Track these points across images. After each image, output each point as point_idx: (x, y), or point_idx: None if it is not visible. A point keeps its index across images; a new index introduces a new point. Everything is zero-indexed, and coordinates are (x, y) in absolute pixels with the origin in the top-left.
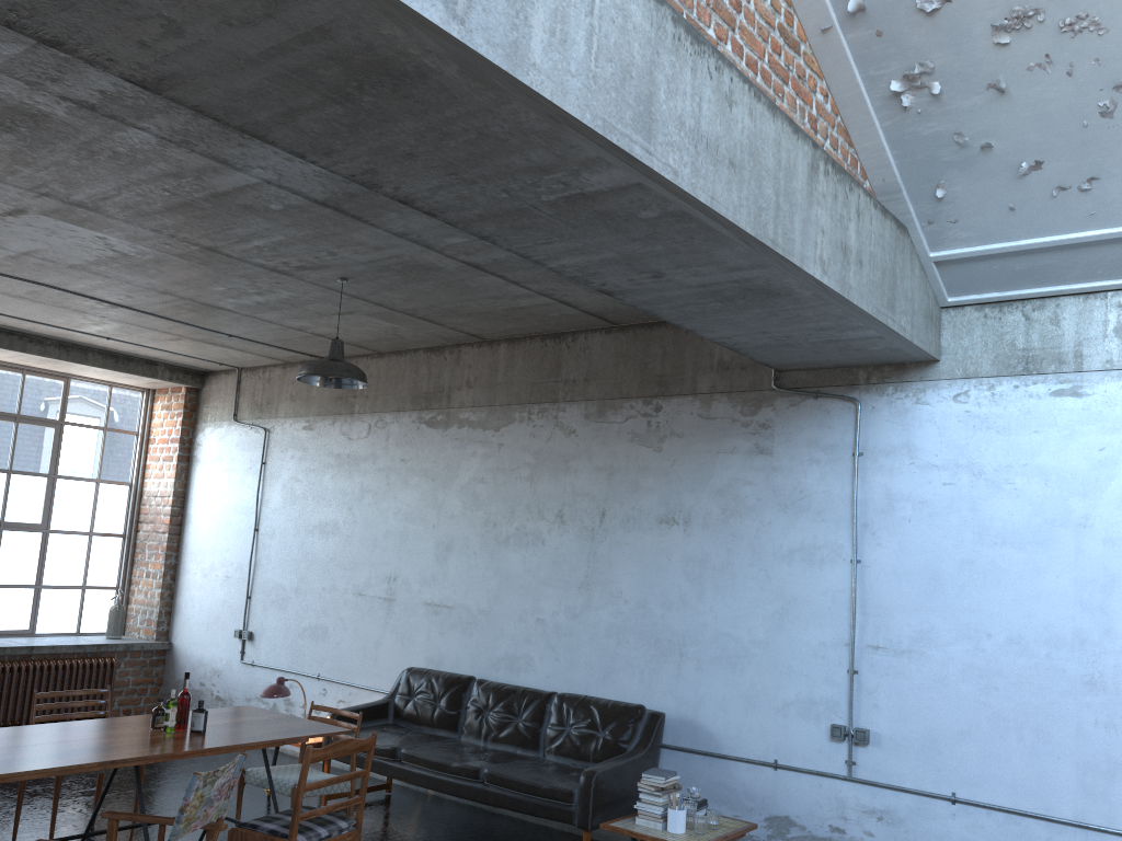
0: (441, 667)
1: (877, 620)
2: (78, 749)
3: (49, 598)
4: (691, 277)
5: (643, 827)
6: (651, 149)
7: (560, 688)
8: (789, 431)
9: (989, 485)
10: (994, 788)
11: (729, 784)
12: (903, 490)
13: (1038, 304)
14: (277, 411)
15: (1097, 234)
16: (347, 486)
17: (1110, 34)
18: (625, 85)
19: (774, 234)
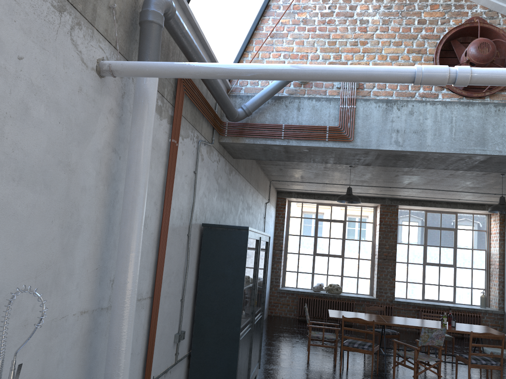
0: None
1: None
2: (413, 323)
3: (459, 291)
4: None
5: None
6: (485, 149)
7: None
8: None
9: None
10: None
11: None
12: None
13: None
14: None
15: None
16: None
17: None
18: (469, 135)
19: None
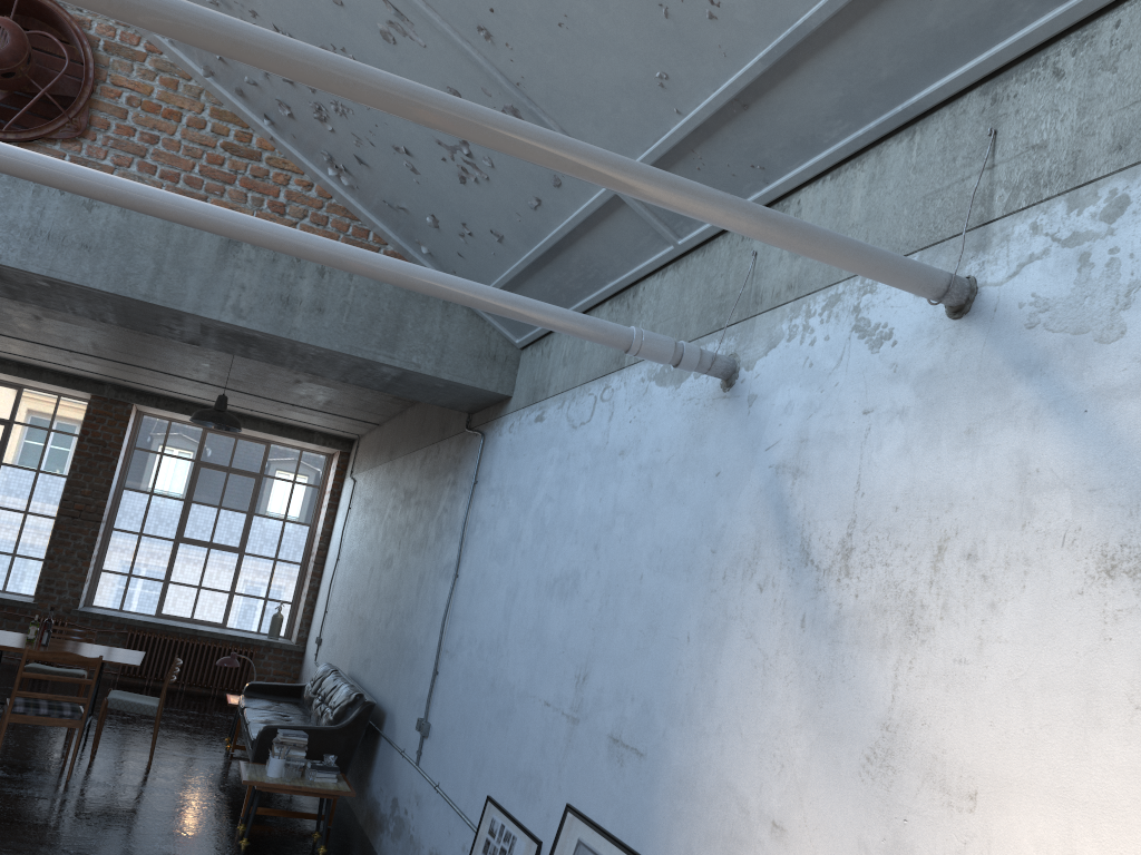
0: (351, 667)
1: (452, 627)
2: None
3: (239, 602)
4: (182, 327)
5: (262, 769)
6: None
7: (371, 685)
8: (464, 465)
9: (503, 505)
10: (449, 780)
11: (390, 769)
12: (481, 512)
13: (547, 340)
14: (361, 467)
15: (508, 272)
16: (362, 524)
17: (356, 112)
18: None
19: (148, 291)
